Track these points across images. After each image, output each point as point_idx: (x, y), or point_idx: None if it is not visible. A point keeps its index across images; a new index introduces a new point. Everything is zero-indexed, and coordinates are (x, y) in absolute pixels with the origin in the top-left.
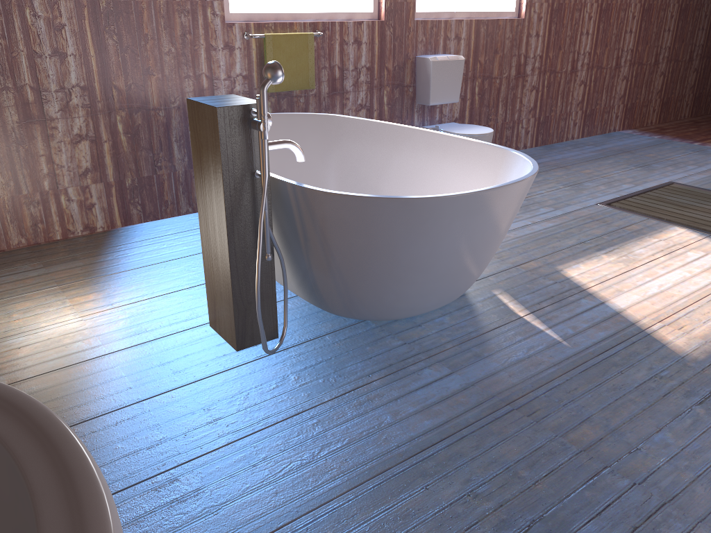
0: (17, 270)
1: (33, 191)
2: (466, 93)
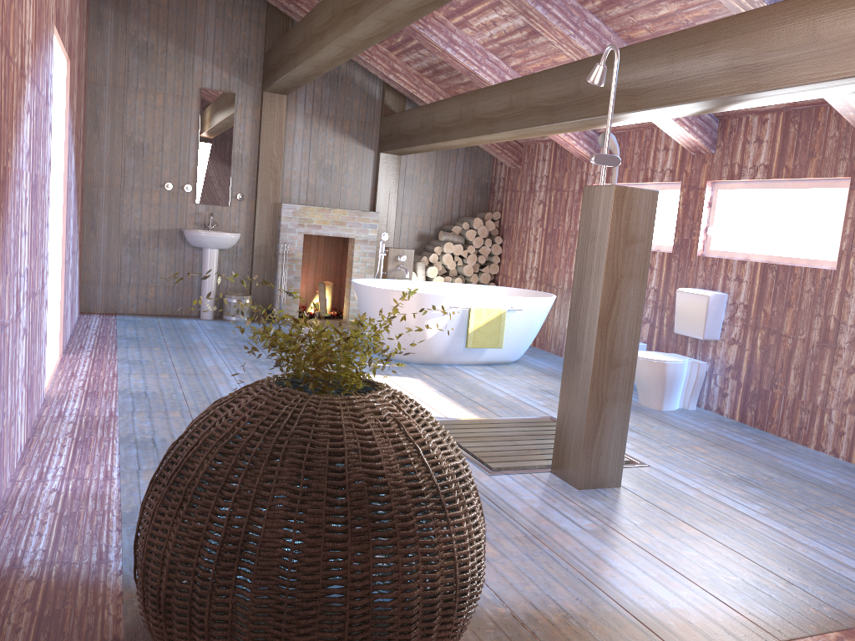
0: None
1: None
2: (745, 341)
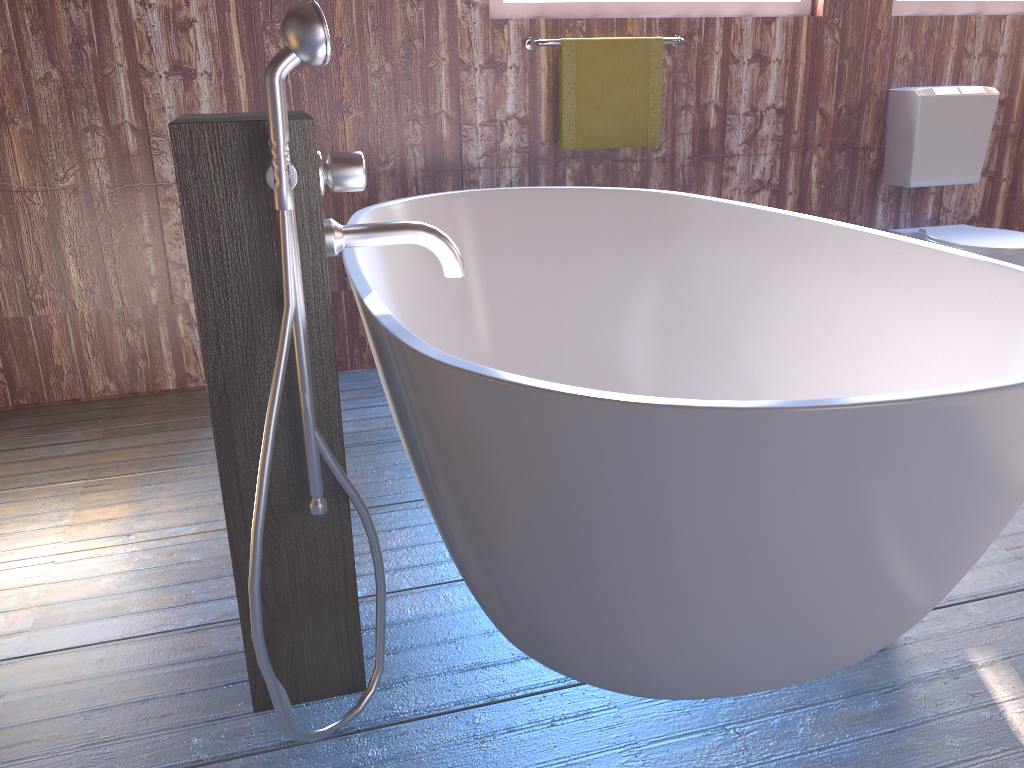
0: (59, 439)
1: (131, 305)
2: (1002, 167)
